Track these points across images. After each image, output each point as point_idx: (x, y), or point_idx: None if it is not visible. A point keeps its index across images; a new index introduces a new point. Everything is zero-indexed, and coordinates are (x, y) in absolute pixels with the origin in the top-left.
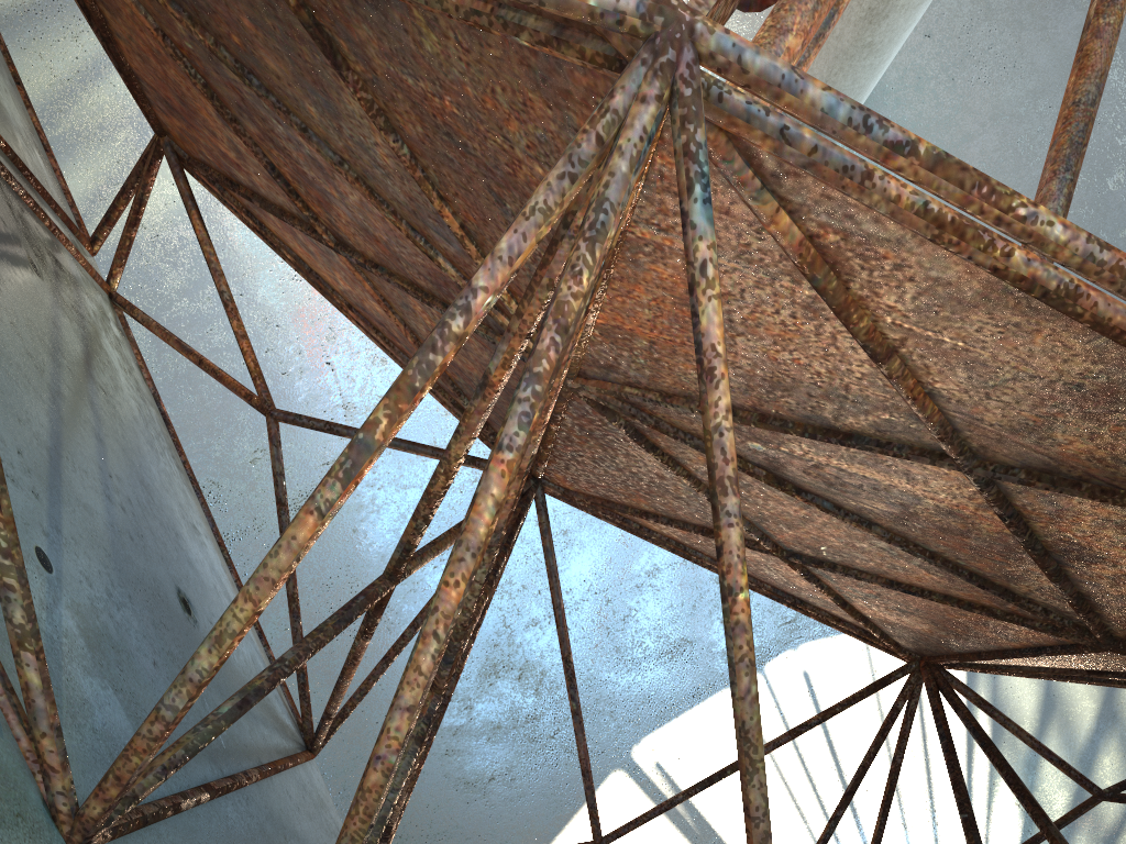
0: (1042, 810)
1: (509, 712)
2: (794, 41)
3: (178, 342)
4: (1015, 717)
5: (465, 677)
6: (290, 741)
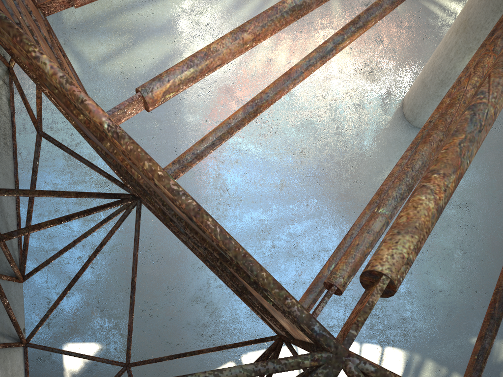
0: None
1: (195, 319)
2: (247, 36)
3: (21, 93)
4: None
5: (183, 298)
6: (2, 268)
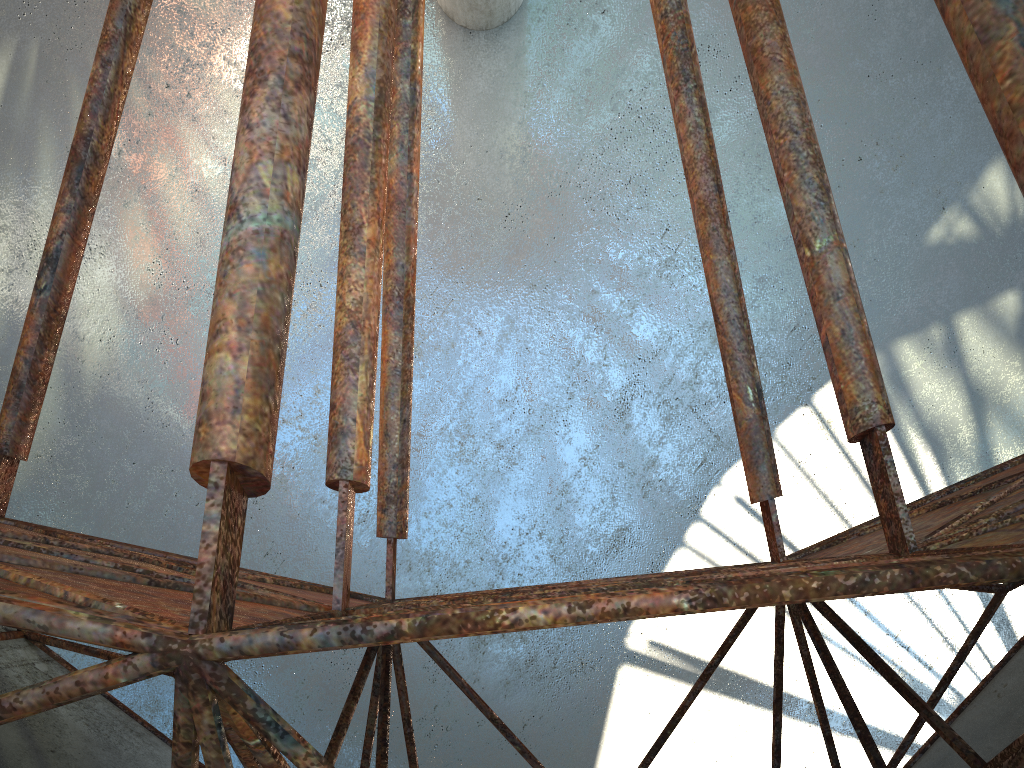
0: (921, 700)
1: (510, 666)
2: (370, 229)
3: (87, 649)
4: (950, 429)
5: (461, 658)
6: None
